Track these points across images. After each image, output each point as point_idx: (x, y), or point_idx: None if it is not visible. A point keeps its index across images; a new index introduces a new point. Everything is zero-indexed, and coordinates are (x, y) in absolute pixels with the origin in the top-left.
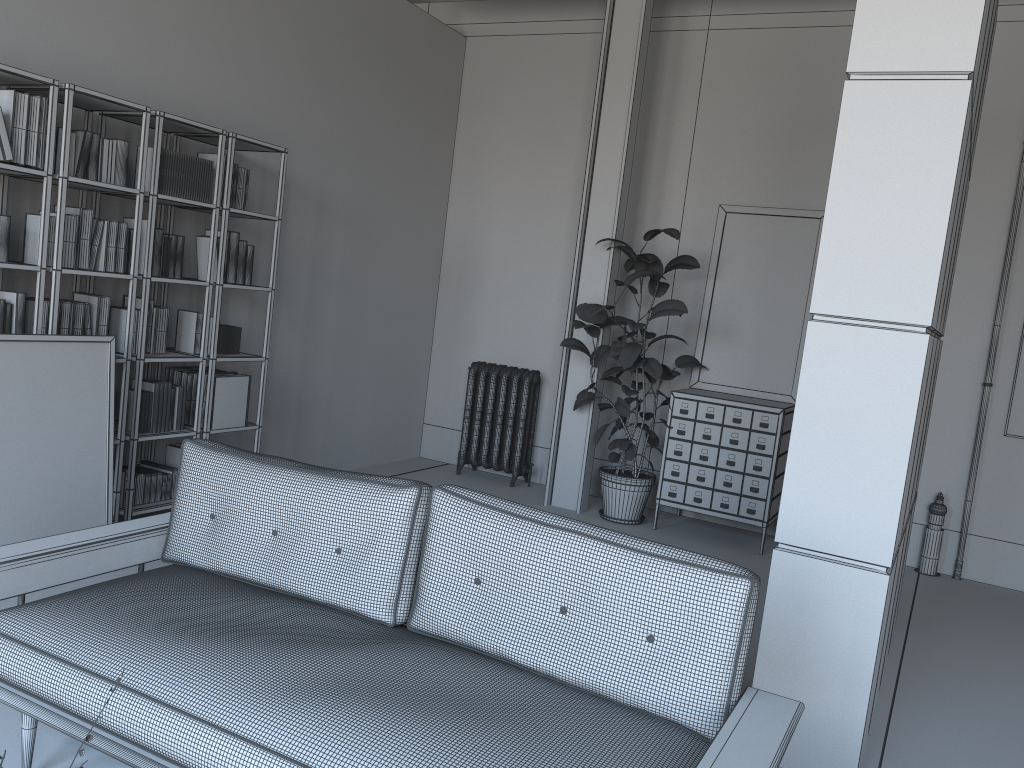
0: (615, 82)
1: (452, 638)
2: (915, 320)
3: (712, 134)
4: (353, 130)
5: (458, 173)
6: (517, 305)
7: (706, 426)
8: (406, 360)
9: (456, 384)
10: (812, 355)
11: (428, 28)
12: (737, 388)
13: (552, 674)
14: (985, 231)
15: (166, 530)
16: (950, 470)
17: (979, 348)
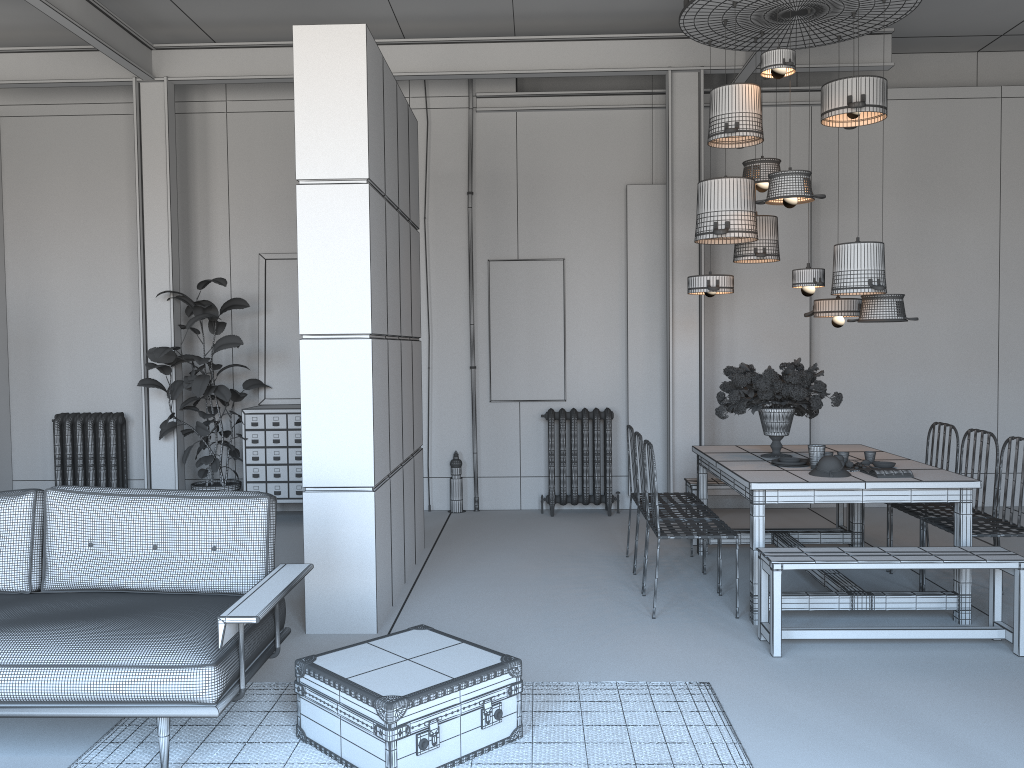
0: (152, 160)
1: (78, 587)
2: (362, 331)
3: (244, 197)
4: None
5: (12, 243)
6: (92, 357)
7: (275, 432)
8: None
9: (42, 438)
10: (306, 361)
11: None
12: (297, 399)
13: (154, 588)
14: (454, 258)
15: None
16: (460, 433)
17: (464, 342)
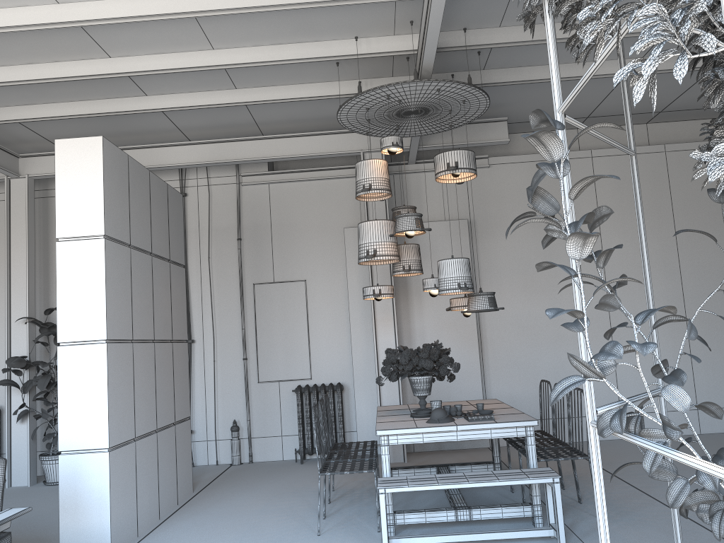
0: (17, 229)
1: None
2: (100, 338)
3: None
4: None
5: None
6: None
7: None
8: None
9: None
10: (61, 361)
11: None
12: None
13: None
14: (230, 283)
15: None
16: (238, 406)
17: (239, 341)
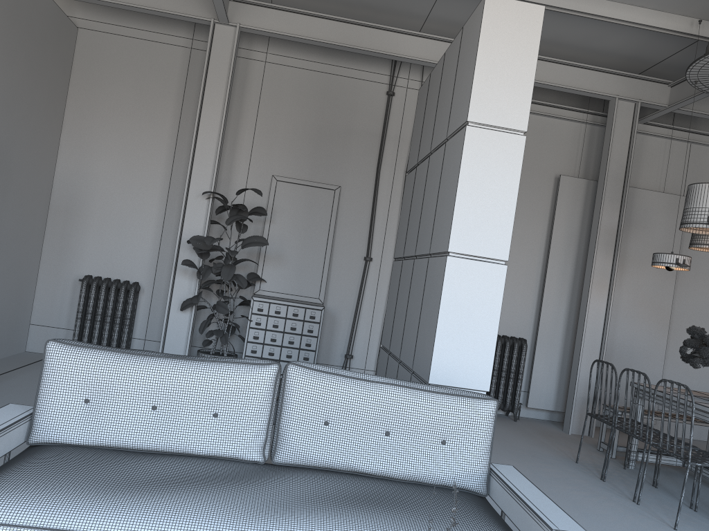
0: (213, 85)
1: (312, 464)
2: (501, 257)
3: (267, 129)
4: (4, 86)
5: (68, 129)
6: (119, 233)
7: (275, 319)
8: (23, 273)
9: (62, 292)
10: (449, 275)
11: (57, 16)
12: (285, 294)
13: (387, 474)
14: None
15: (29, 418)
16: None
17: None
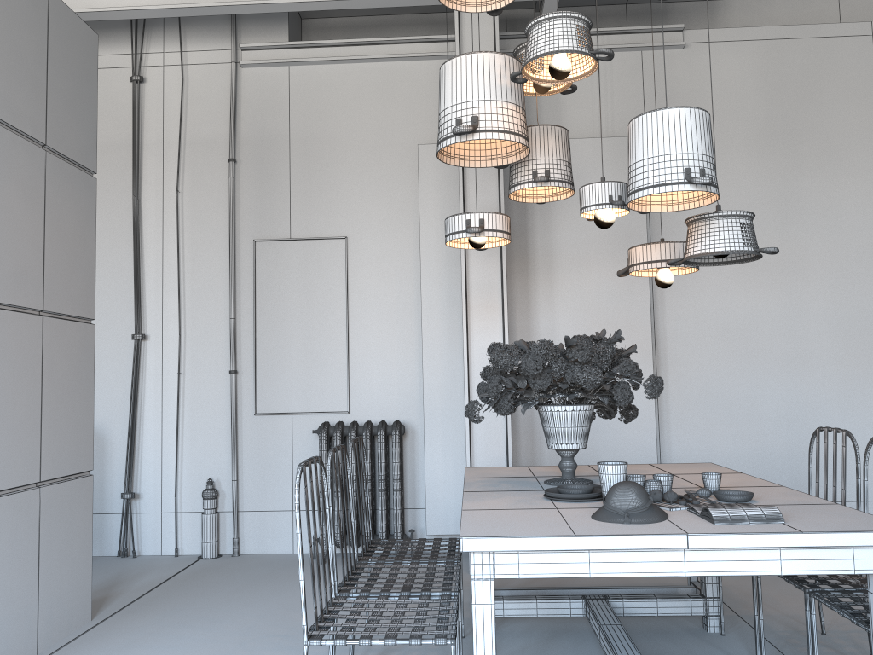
0: None
1: None
2: None
3: None
4: None
5: None
6: None
7: None
8: None
9: None
10: None
11: None
12: None
13: None
14: (213, 238)
15: None
16: (218, 455)
17: (224, 341)
